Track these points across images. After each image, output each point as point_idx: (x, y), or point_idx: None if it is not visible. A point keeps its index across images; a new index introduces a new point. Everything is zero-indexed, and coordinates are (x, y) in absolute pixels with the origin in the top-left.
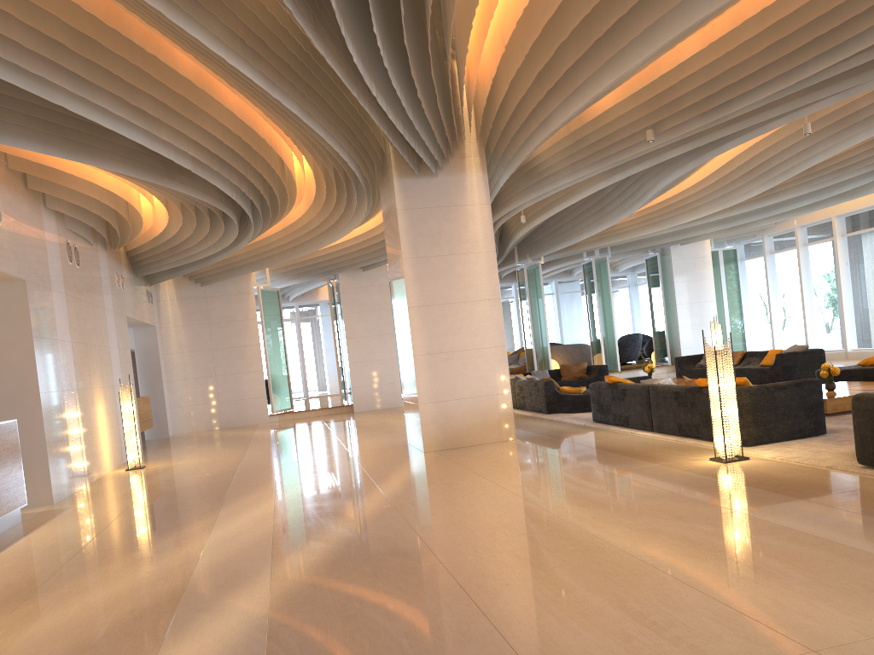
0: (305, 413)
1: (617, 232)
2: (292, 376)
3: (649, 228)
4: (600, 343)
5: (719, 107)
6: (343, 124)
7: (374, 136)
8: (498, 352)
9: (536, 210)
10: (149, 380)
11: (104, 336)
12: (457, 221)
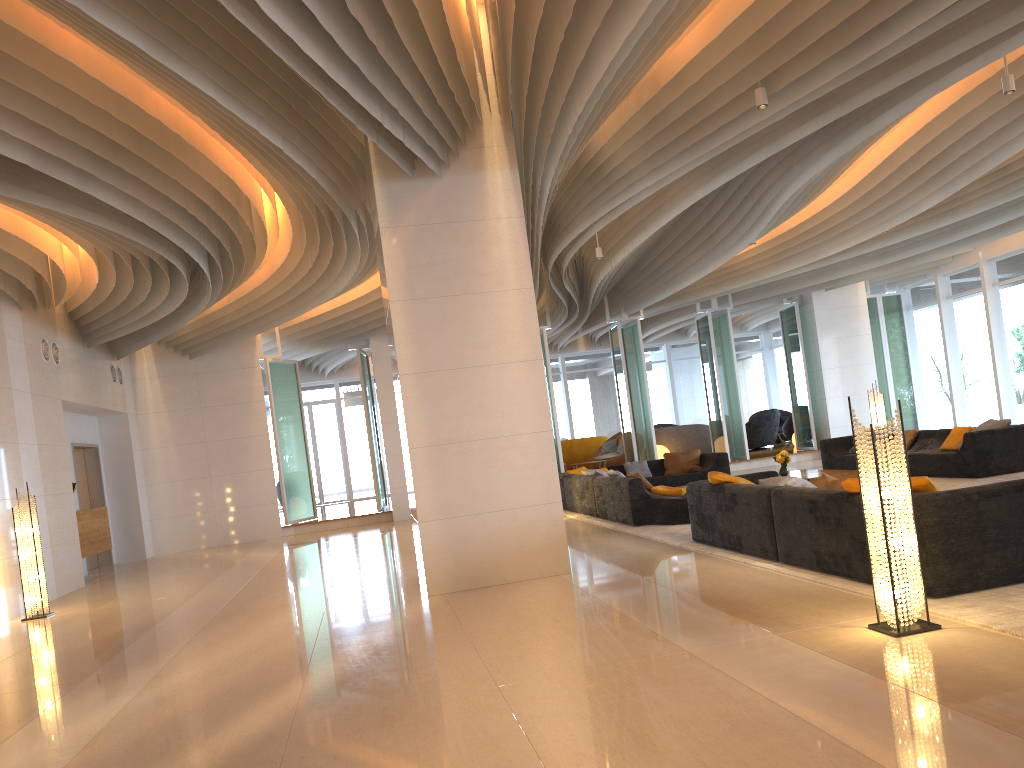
0: (330, 523)
1: (738, 273)
2: (332, 473)
3: (781, 265)
4: (721, 422)
5: (868, 39)
6: (260, 83)
7: (339, 117)
8: (540, 441)
9: (617, 239)
10: (119, 485)
11: (6, 428)
12: (474, 243)
